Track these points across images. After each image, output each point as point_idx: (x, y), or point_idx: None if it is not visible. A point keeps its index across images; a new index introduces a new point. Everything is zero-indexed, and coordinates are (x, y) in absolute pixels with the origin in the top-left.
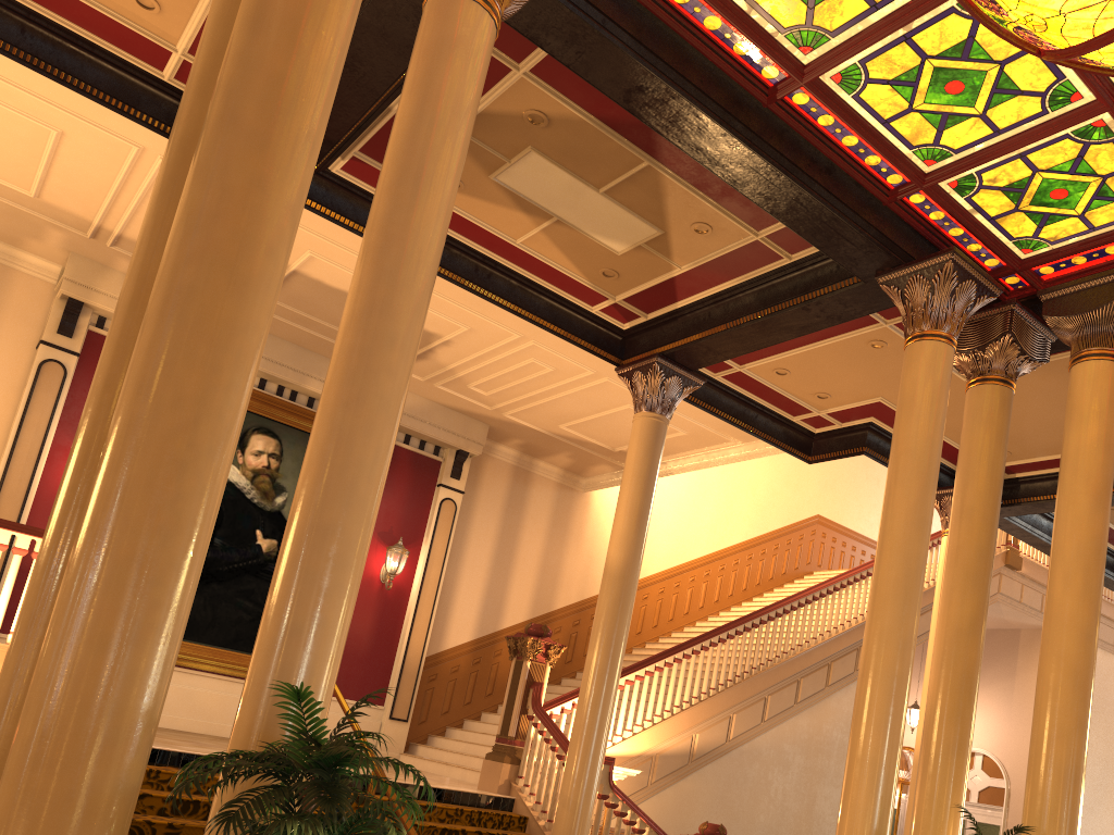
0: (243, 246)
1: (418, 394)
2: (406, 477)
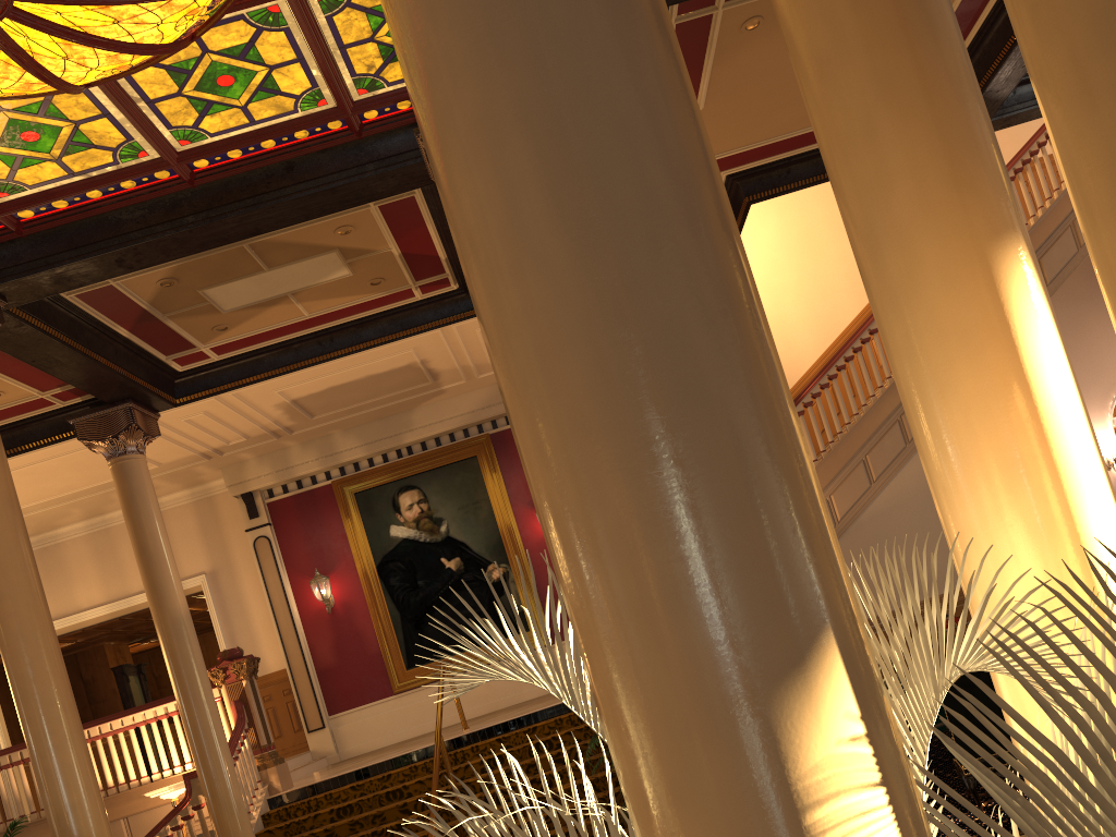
0: None
1: (483, 386)
2: None
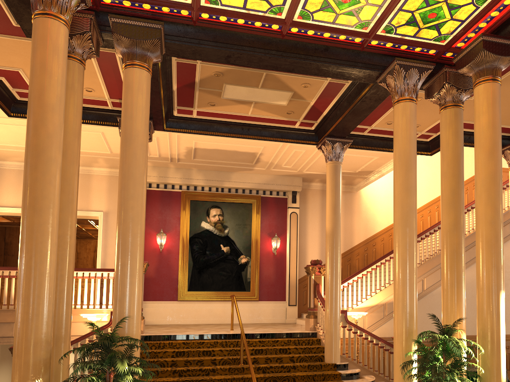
0: (36, 200)
1: (268, 174)
2: (274, 208)
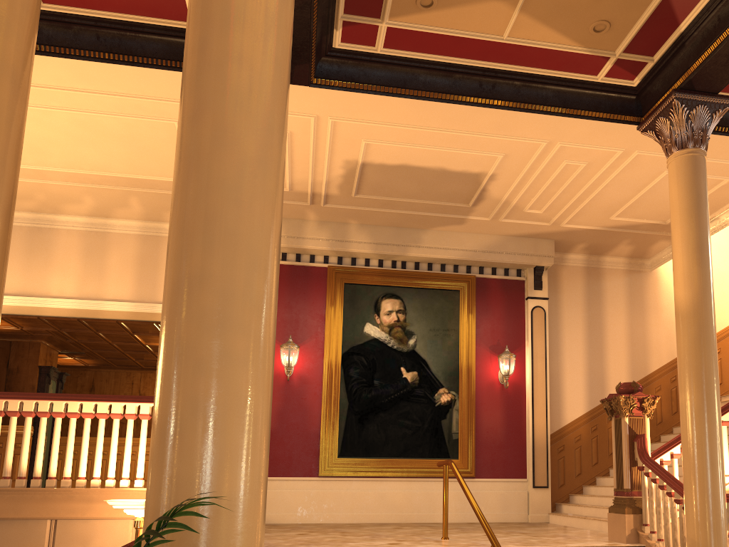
0: None
1: (491, 233)
2: (500, 300)
